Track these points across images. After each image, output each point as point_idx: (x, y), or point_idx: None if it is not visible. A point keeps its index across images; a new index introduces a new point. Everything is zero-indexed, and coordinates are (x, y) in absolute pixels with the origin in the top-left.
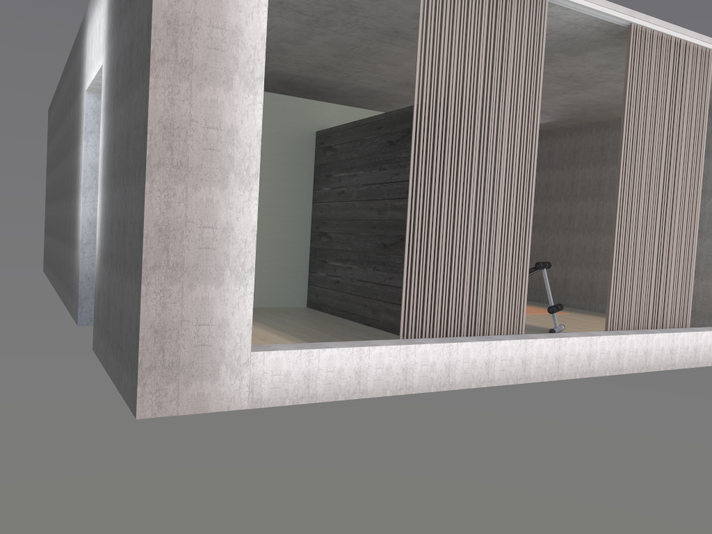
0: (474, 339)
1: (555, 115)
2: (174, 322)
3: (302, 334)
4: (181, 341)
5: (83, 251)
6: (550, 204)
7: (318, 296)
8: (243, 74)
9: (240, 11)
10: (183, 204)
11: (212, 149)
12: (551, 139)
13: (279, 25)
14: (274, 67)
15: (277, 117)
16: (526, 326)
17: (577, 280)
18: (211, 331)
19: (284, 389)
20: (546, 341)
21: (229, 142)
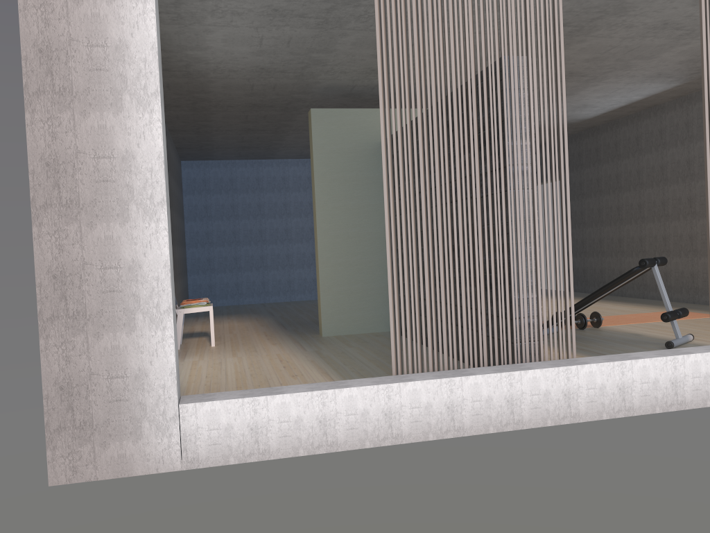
0: (491, 370)
1: (679, 76)
2: (82, 377)
3: (346, 367)
4: (91, 397)
5: None
6: (694, 184)
7: None
8: (133, 92)
9: (122, 23)
10: (79, 246)
11: (106, 181)
12: (686, 106)
13: (294, 35)
14: (326, 81)
15: (336, 132)
16: (643, 338)
17: None
18: (127, 383)
19: (226, 446)
20: (599, 366)
21: (125, 170)
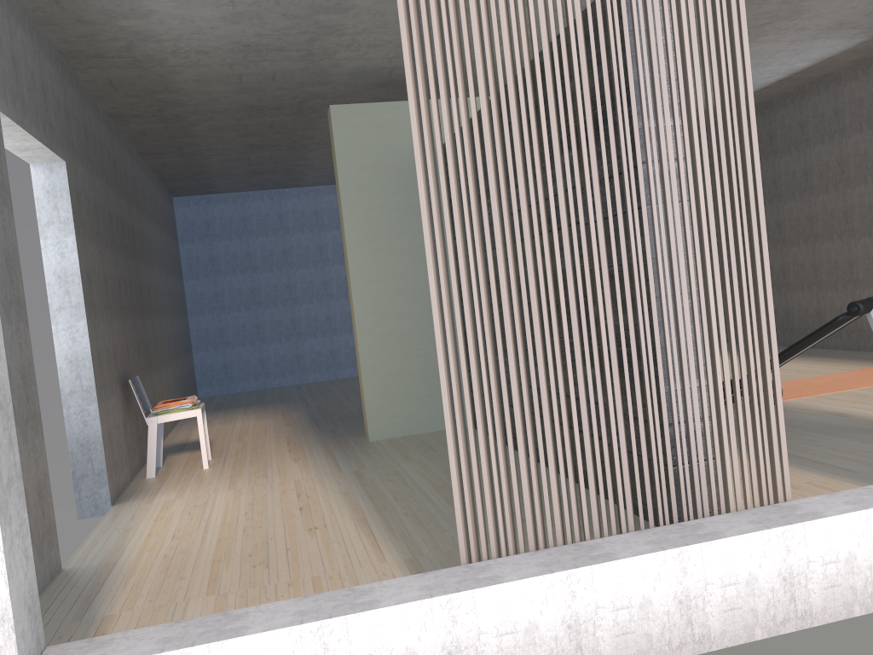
0: (645, 544)
1: (869, 26)
2: None
3: (397, 504)
4: None
5: (67, 405)
6: None
7: None
8: None
9: None
10: None
11: None
12: None
13: None
14: (350, 63)
15: (371, 139)
16: (854, 422)
17: None
18: None
19: None
20: (843, 520)
21: None
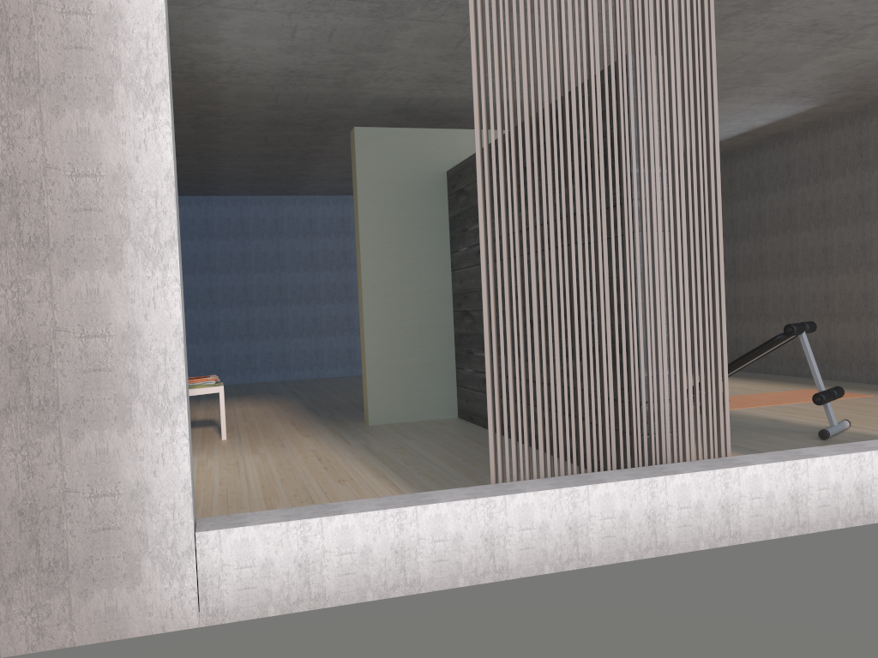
0: (625, 475)
1: (817, 96)
2: (52, 496)
3: (409, 467)
4: (66, 524)
5: None
6: (831, 231)
7: (468, 402)
8: (130, 82)
9: None
10: (48, 304)
11: (88, 210)
12: (821, 134)
13: (339, 25)
14: (375, 92)
15: (388, 159)
16: (785, 425)
17: None
18: (119, 504)
19: (264, 590)
20: (766, 467)
21: (117, 194)
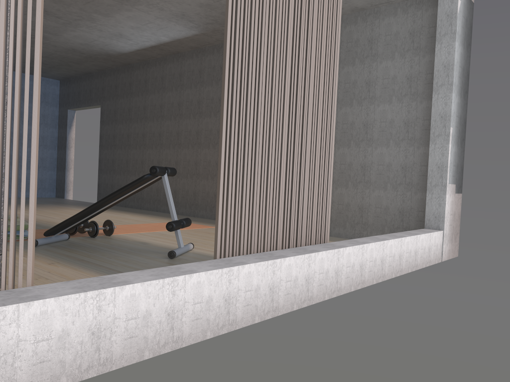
0: None
1: (198, 23)
2: None
3: None
4: None
5: None
6: (202, 120)
7: None
8: None
9: None
10: None
11: None
12: (201, 56)
13: None
14: None
15: None
16: (149, 247)
17: None
18: None
19: None
20: (61, 301)
21: None
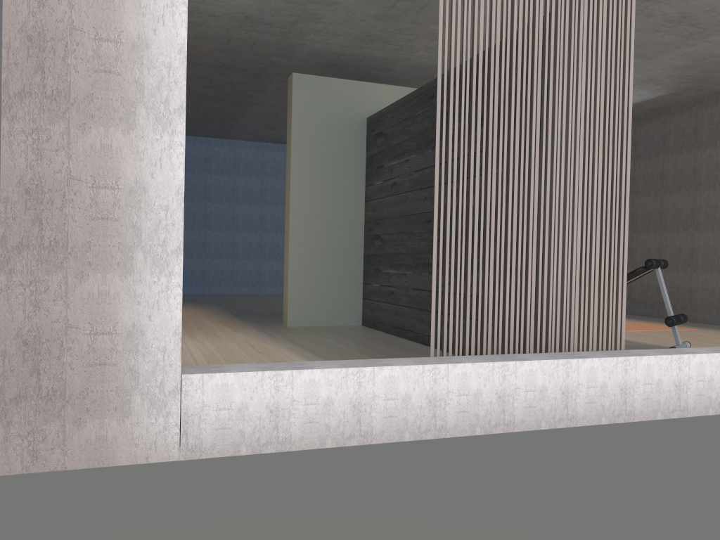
0: (544, 357)
1: (668, 84)
2: (55, 330)
3: (333, 355)
4: (66, 357)
5: None
6: (666, 197)
7: (373, 312)
8: None
9: None
10: (64, 153)
11: (108, 72)
12: (664, 118)
13: None
14: (313, 44)
15: (319, 102)
16: (637, 344)
17: (706, 288)
18: (116, 343)
19: (238, 431)
20: (657, 359)
21: (134, 61)
